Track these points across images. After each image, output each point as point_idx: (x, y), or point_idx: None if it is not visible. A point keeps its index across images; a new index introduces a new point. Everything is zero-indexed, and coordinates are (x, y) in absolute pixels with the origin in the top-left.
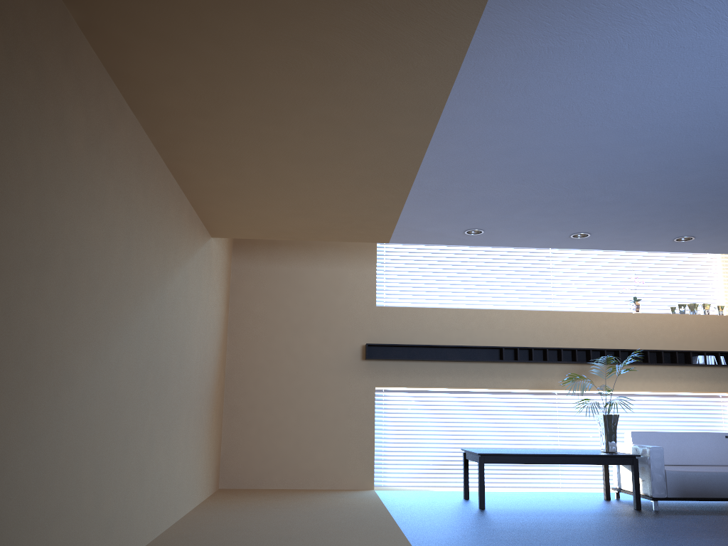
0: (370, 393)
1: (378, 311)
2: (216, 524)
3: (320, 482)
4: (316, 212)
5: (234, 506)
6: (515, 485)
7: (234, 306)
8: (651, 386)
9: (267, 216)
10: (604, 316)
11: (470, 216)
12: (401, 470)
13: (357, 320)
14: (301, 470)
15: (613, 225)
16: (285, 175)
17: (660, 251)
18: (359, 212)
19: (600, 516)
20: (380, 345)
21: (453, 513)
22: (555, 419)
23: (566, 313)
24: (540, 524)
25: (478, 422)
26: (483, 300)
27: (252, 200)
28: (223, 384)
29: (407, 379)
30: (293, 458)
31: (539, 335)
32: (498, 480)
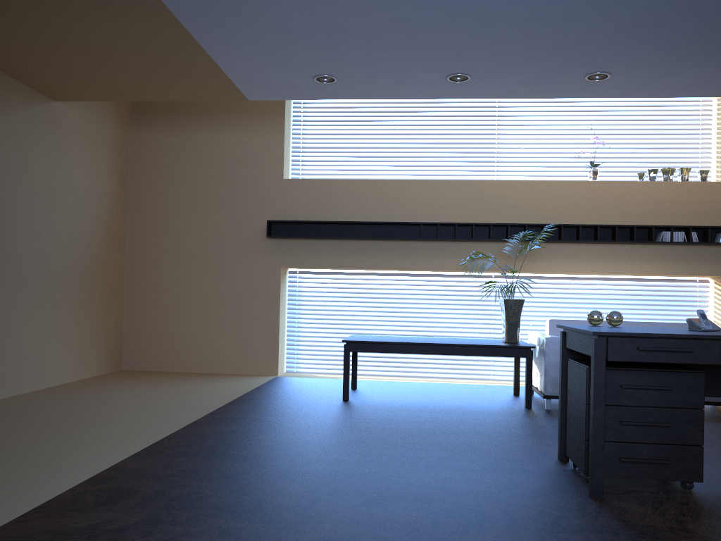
0: (275, 274)
1: (285, 184)
2: (19, 406)
3: (222, 366)
4: (116, 60)
5: (88, 388)
6: (440, 376)
7: (133, 182)
8: (603, 268)
9: (73, 69)
10: (551, 185)
11: (295, 56)
12: (315, 357)
13: (262, 195)
14: (203, 353)
15: (484, 59)
16: (14, 8)
17: (585, 97)
18: (162, 57)
19: (463, 414)
20: (284, 222)
21: (299, 404)
22: (490, 305)
23: (504, 182)
24: (369, 420)
25: (400, 307)
26: (412, 170)
27: (26, 47)
28: (121, 264)
29: (316, 259)
30: (195, 342)
31: (470, 209)
32: (420, 369)
